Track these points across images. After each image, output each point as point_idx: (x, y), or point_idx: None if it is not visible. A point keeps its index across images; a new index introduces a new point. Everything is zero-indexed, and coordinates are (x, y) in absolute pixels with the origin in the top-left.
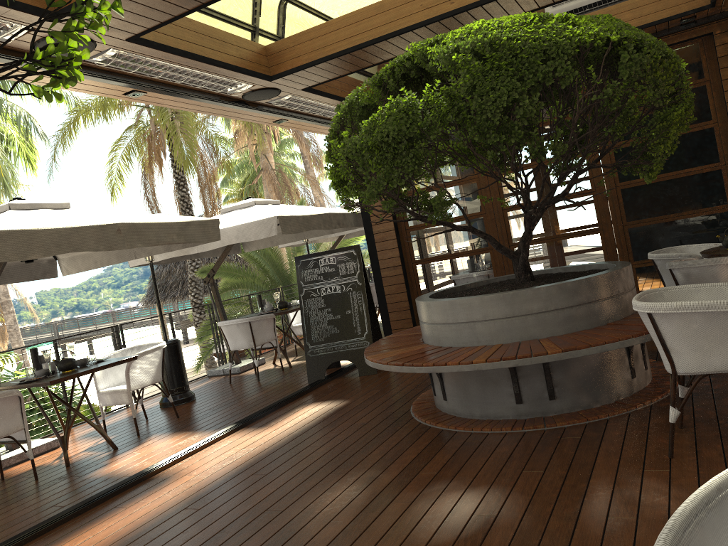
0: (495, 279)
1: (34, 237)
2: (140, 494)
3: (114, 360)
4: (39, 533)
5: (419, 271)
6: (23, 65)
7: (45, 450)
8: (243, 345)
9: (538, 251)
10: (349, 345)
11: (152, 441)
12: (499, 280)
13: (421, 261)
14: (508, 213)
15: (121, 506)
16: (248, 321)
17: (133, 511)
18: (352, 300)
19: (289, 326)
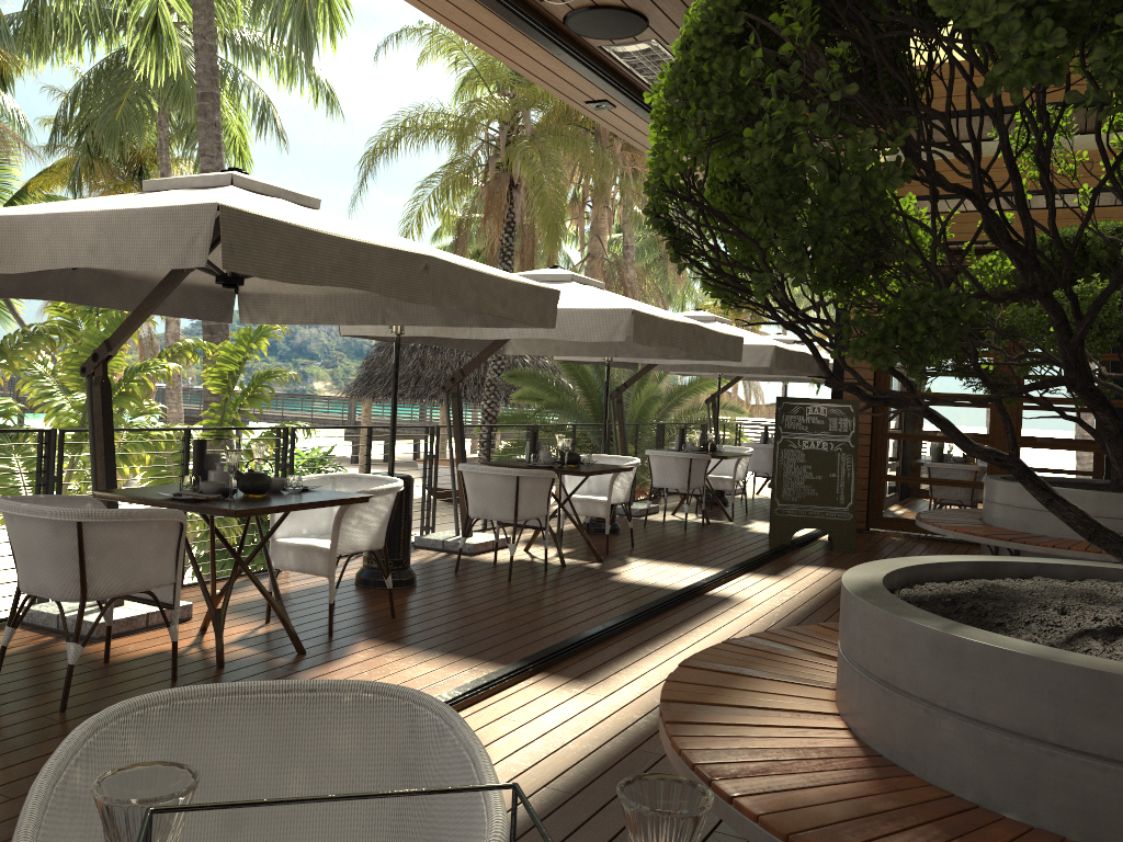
0: (1052, 478)
1: (656, 325)
2: (718, 604)
3: (612, 466)
4: (655, 613)
5: (889, 447)
6: None
7: (500, 545)
8: (674, 483)
9: (1051, 457)
10: (826, 513)
11: (640, 563)
12: (1057, 480)
13: (895, 435)
14: (1024, 405)
15: (712, 610)
16: (690, 457)
17: (736, 616)
18: (839, 462)
19: (707, 475)
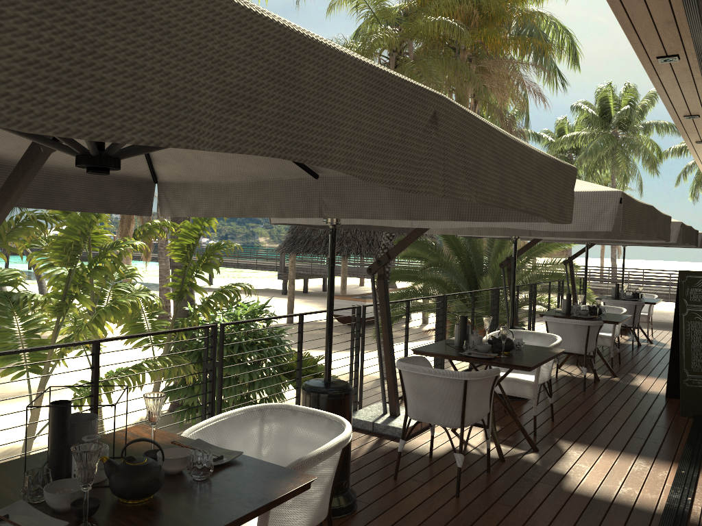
0: None
1: (634, 209)
2: None
3: (544, 350)
4: None
5: None
6: (687, 2)
7: (427, 424)
8: (573, 348)
9: None
10: None
11: (577, 452)
12: None
13: None
14: None
15: None
16: (588, 325)
17: None
18: None
19: None
